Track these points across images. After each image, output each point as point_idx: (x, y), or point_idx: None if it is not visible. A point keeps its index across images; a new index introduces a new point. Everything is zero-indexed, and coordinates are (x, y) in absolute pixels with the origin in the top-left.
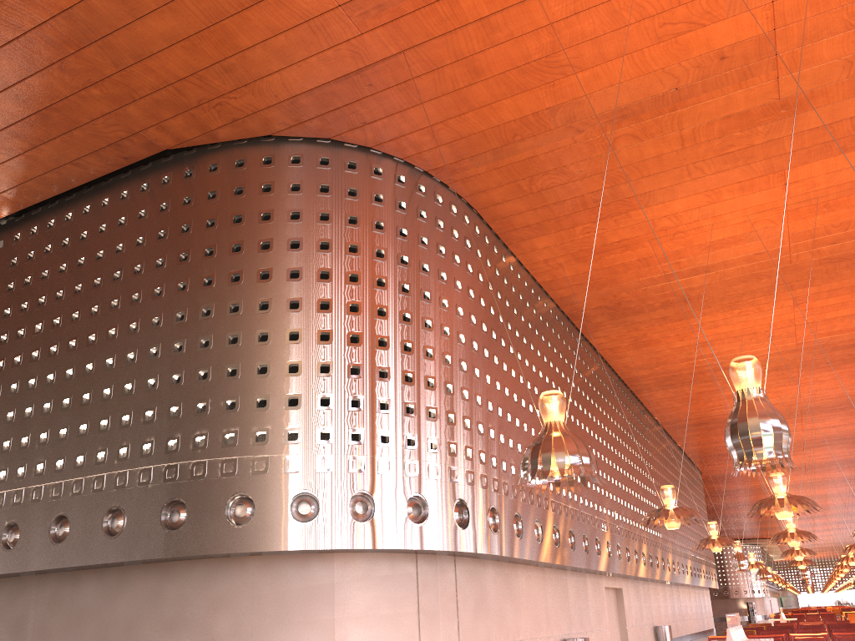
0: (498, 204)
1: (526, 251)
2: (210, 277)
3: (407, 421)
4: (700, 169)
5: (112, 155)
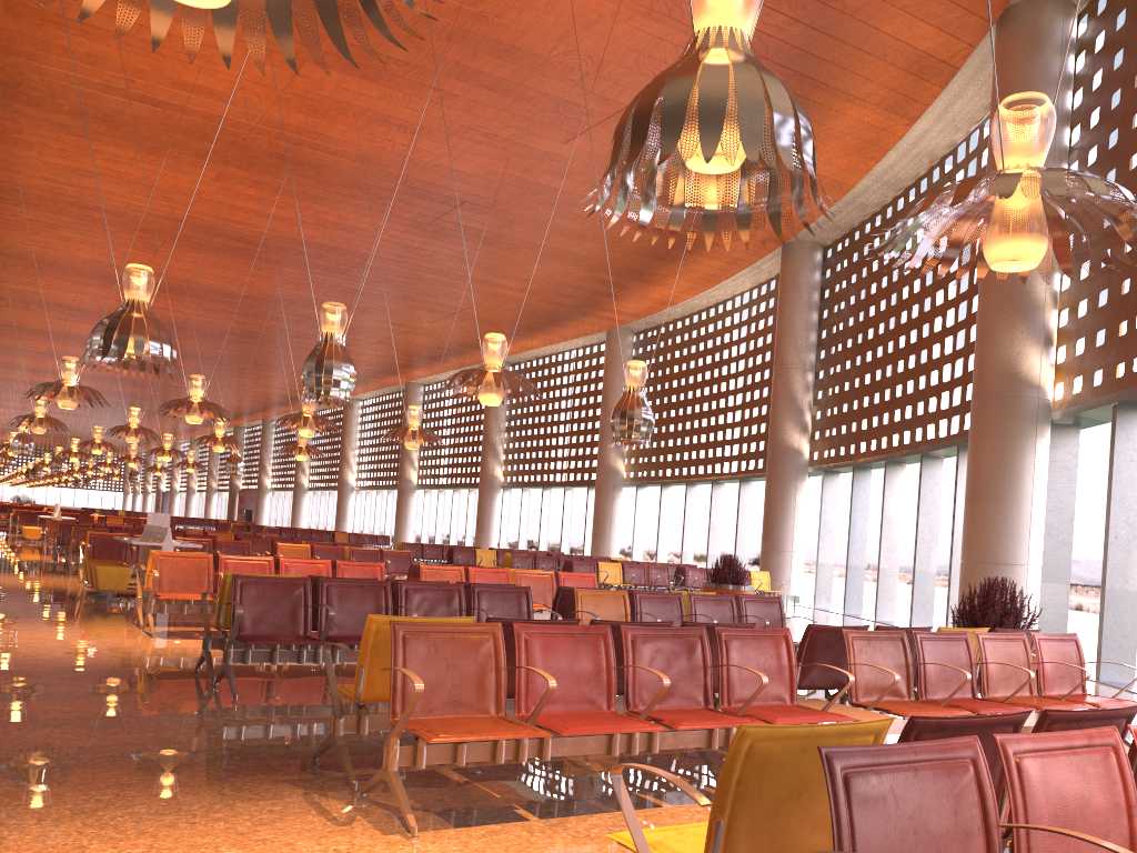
0: None
1: None
2: None
3: None
4: None
5: None
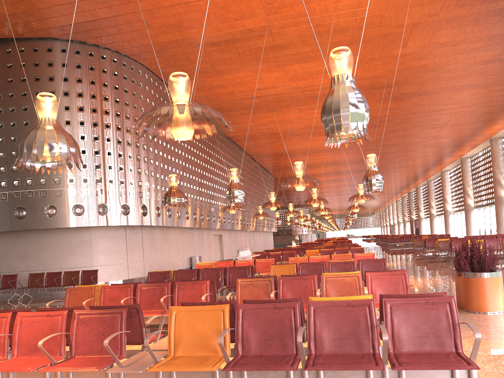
0: (161, 68)
1: None
2: (26, 107)
3: (120, 173)
4: (248, 63)
5: None
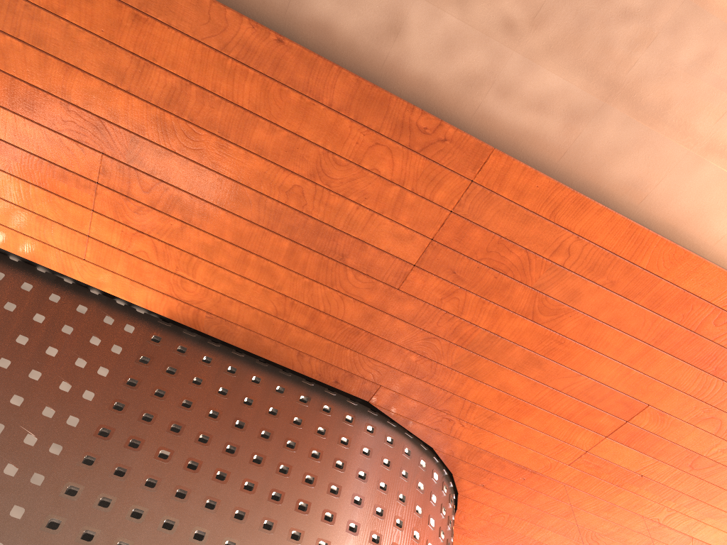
0: None
1: None
2: (378, 536)
3: None
4: None
5: (333, 374)
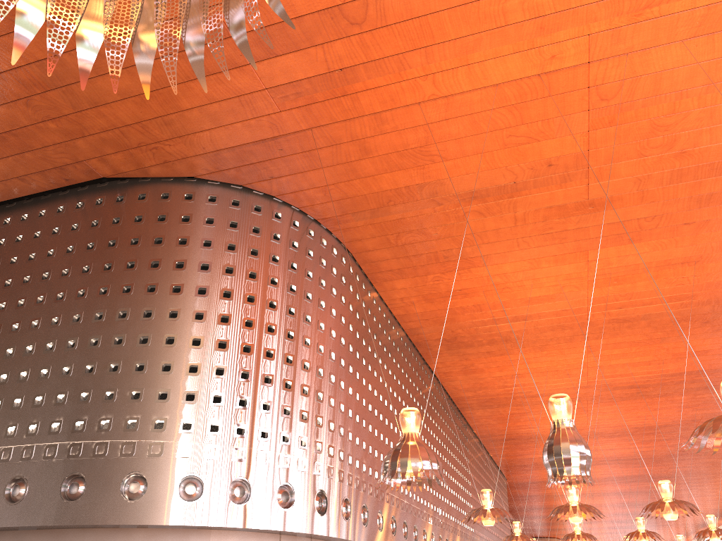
0: (370, 251)
1: (387, 289)
2: (129, 286)
3: (283, 420)
4: (526, 242)
5: (55, 176)
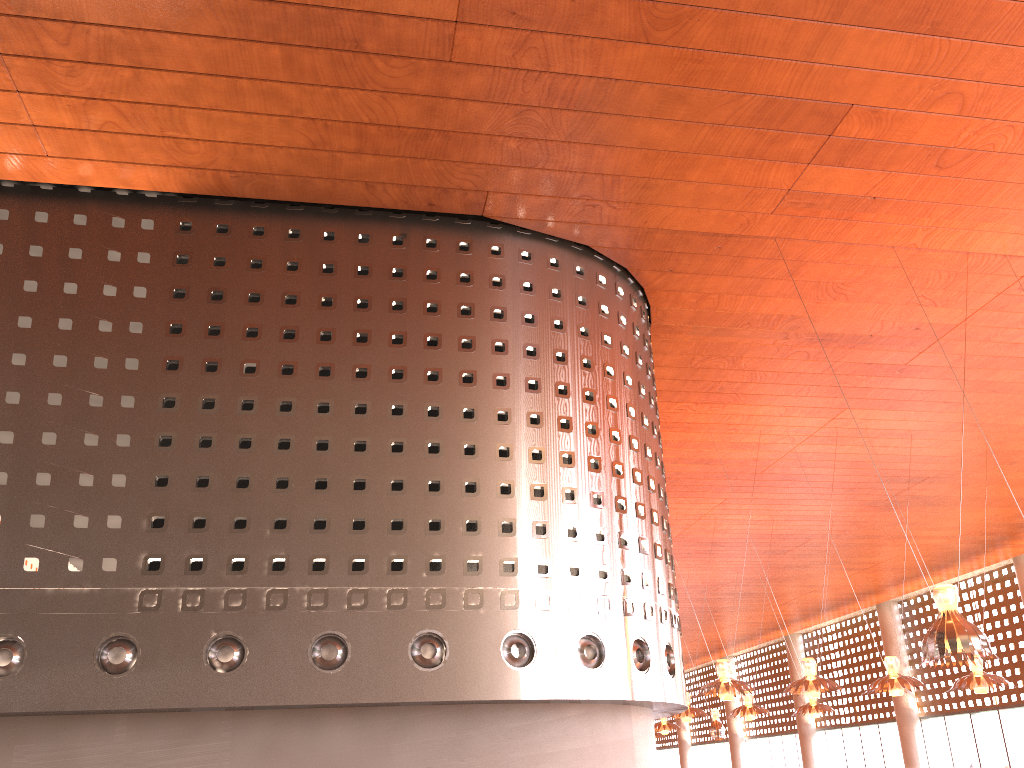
0: (658, 366)
1: None
2: (536, 381)
3: (673, 575)
4: (808, 390)
5: (422, 196)
